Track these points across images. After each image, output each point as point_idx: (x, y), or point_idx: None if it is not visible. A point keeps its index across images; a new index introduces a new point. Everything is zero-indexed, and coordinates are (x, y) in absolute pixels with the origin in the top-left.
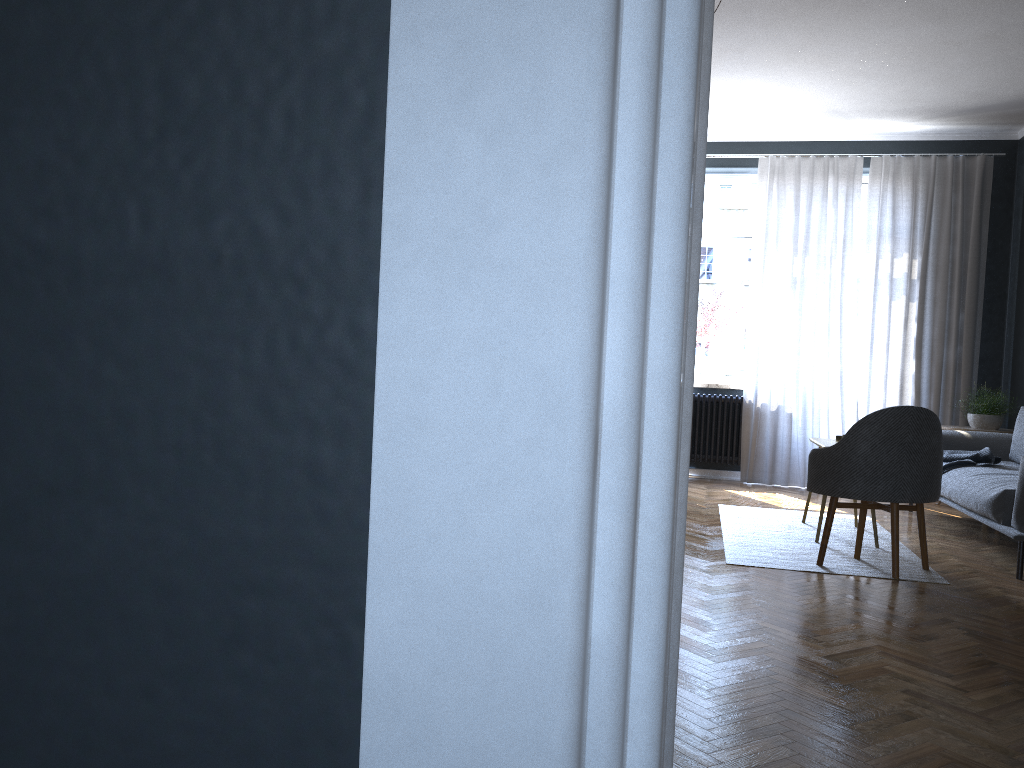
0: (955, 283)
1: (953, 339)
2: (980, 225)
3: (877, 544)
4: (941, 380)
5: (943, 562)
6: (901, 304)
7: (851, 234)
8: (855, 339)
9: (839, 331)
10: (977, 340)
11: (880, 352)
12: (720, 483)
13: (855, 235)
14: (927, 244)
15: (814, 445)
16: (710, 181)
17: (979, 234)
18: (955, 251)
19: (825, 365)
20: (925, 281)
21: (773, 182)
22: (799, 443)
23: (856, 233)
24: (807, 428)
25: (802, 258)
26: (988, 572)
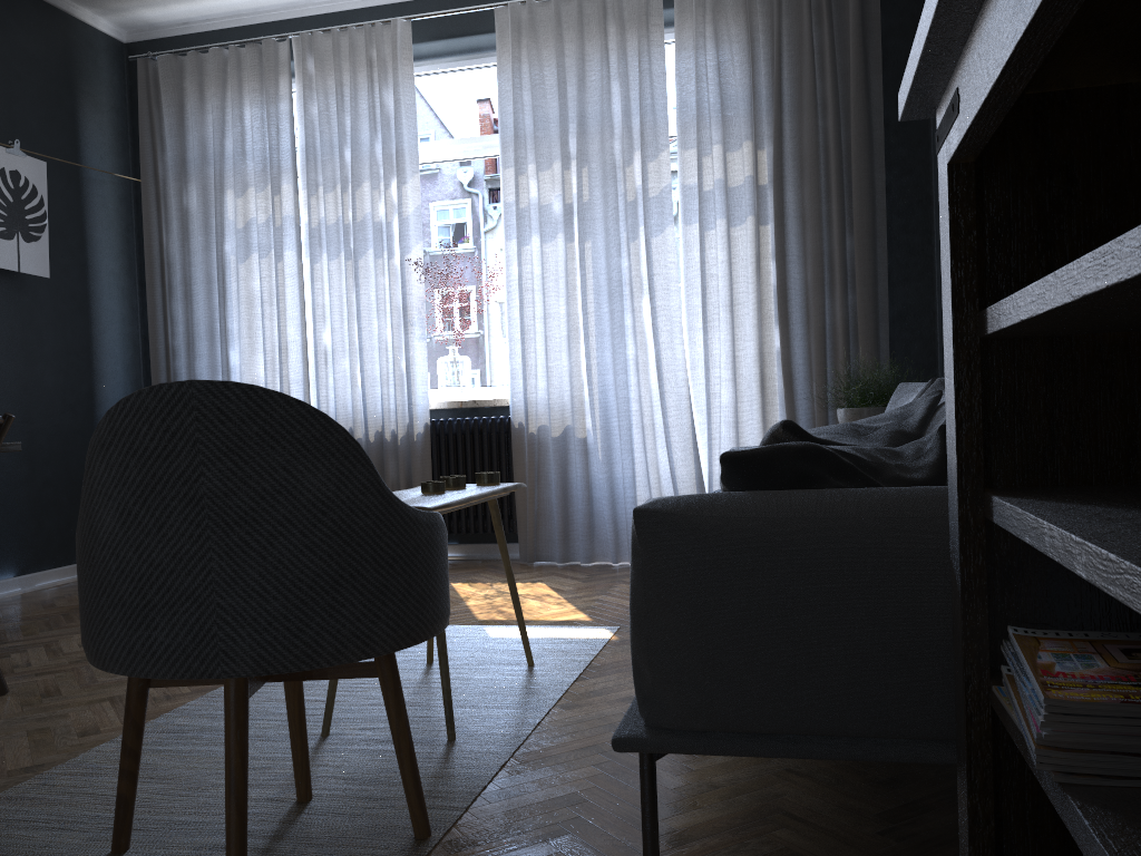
0: (833, 183)
1: (838, 282)
2: (866, 76)
3: (450, 732)
4: (826, 356)
5: (536, 790)
6: (749, 231)
7: (653, 119)
8: (678, 300)
9: (649, 289)
10: (882, 280)
11: (722, 319)
12: (477, 568)
13: (662, 121)
14: (779, 121)
15: (626, 489)
16: (447, 68)
17: (865, 92)
18: (828, 127)
19: (633, 350)
20: (782, 186)
21: (522, 48)
22: (602, 488)
23: (664, 118)
24: (615, 461)
25: (577, 170)
26: (600, 830)
